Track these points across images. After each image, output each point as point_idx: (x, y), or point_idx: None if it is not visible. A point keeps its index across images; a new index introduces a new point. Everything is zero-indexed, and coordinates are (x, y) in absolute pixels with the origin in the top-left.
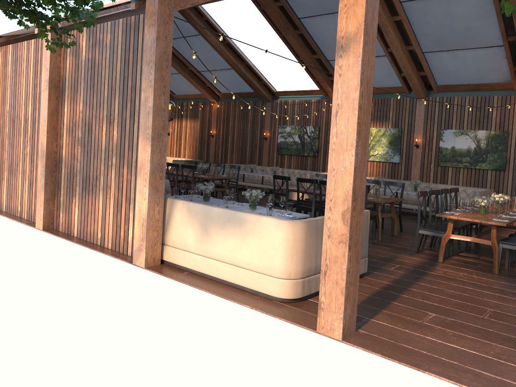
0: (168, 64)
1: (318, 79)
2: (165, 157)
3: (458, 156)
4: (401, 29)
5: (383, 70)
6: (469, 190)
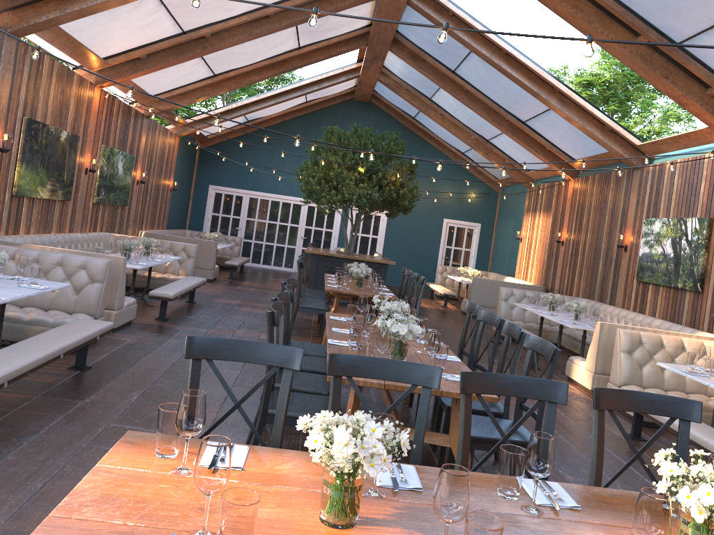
0: None
1: (676, 98)
2: None
3: None
4: None
5: None
6: None
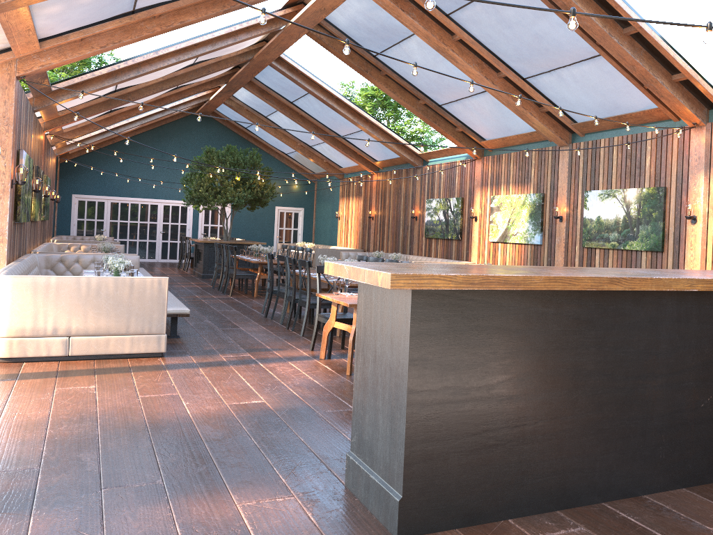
0: (8, 128)
1: (441, 132)
2: (6, 220)
3: (604, 231)
4: (475, 50)
5: (500, 110)
6: None
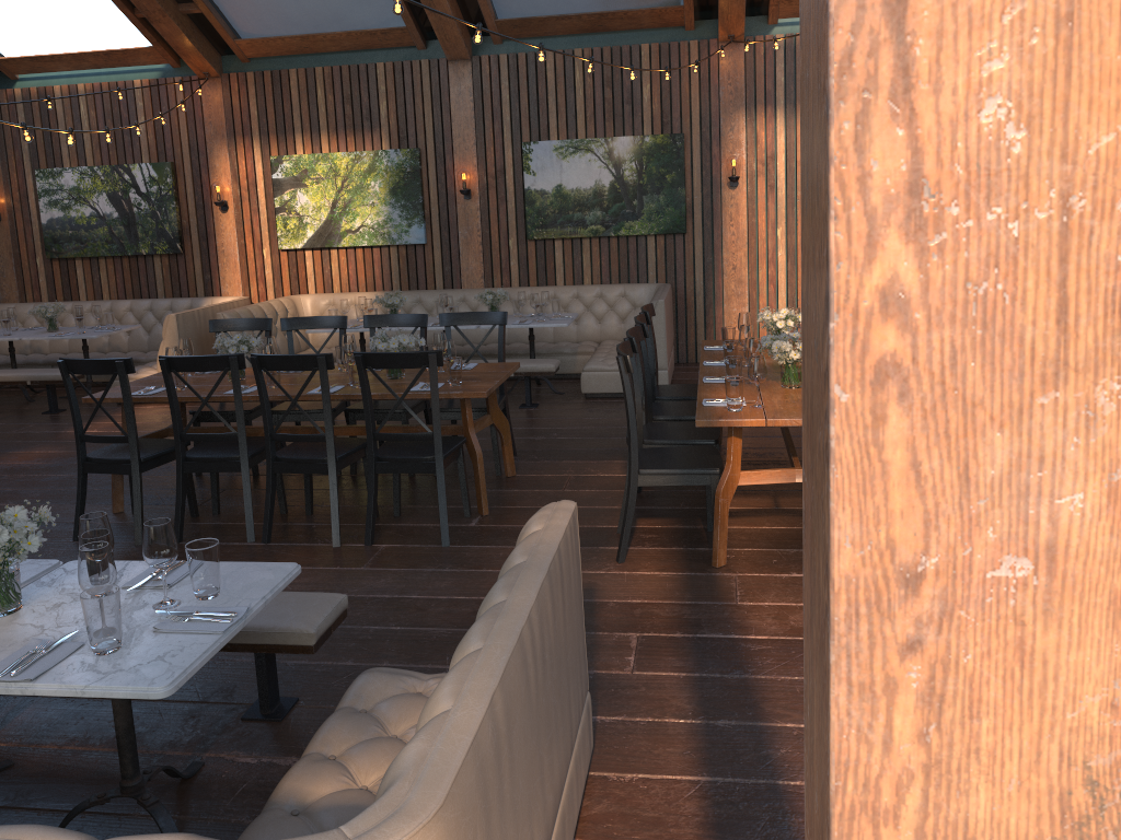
0: None
1: (148, 12)
2: None
3: (574, 209)
4: None
5: None
6: (614, 294)
